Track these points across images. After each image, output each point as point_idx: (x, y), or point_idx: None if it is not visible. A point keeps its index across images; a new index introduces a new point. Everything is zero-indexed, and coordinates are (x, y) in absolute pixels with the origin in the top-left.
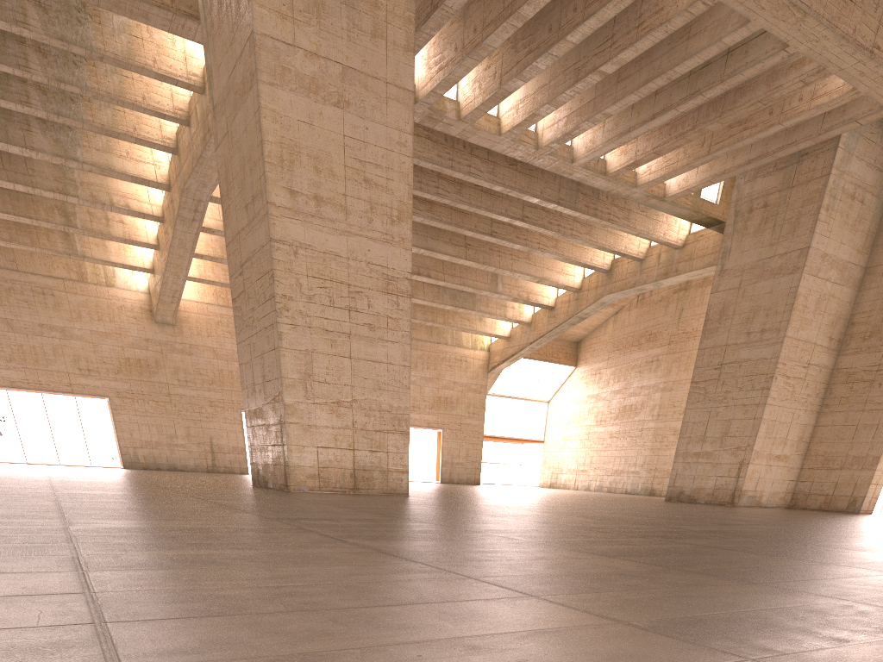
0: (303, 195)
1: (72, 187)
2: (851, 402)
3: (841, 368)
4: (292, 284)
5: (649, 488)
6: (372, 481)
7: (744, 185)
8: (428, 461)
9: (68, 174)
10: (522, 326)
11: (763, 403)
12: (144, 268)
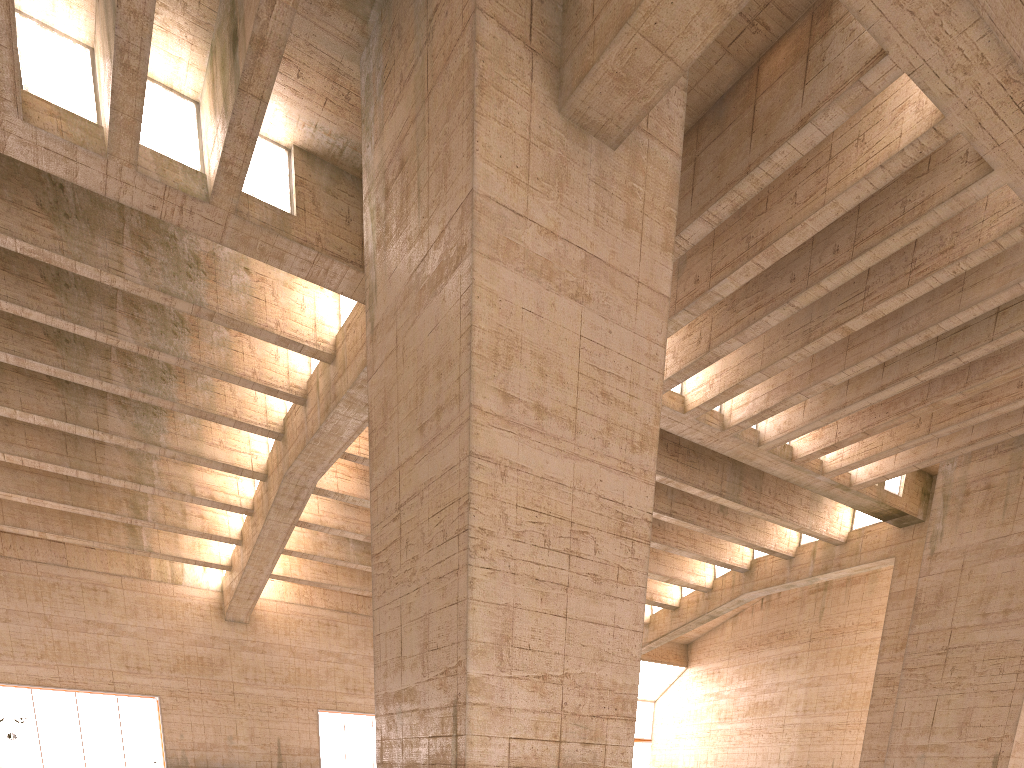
0: (520, 401)
1: (148, 476)
2: None
3: None
4: (495, 514)
5: None
6: None
7: (953, 470)
8: None
9: (145, 464)
10: None
11: (1022, 688)
12: (220, 564)
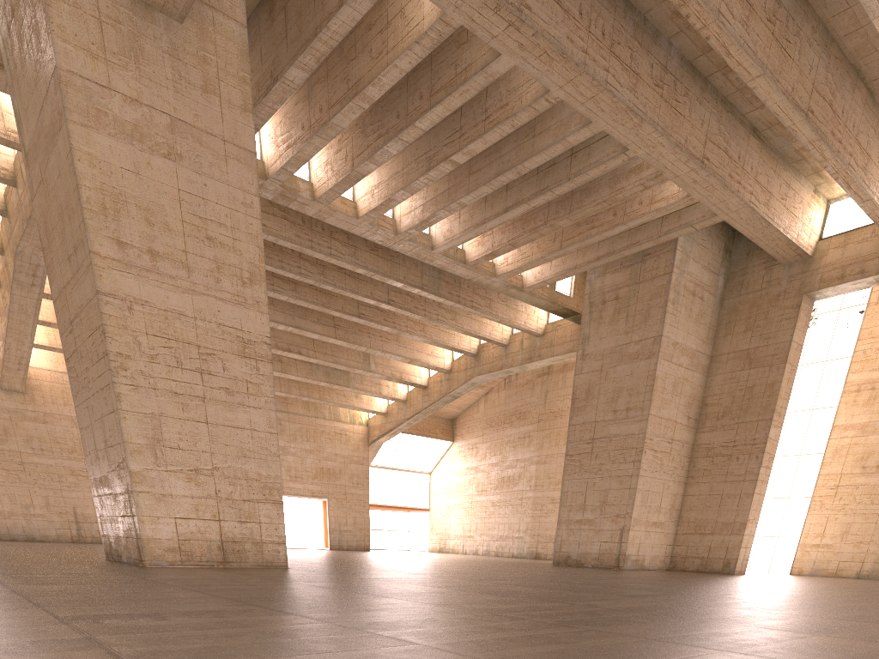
0: (134, 247)
1: None
2: (714, 474)
3: (700, 444)
4: (129, 341)
5: (534, 552)
6: (245, 553)
7: (595, 280)
8: (315, 529)
9: None
10: (398, 403)
11: (636, 475)
12: None
